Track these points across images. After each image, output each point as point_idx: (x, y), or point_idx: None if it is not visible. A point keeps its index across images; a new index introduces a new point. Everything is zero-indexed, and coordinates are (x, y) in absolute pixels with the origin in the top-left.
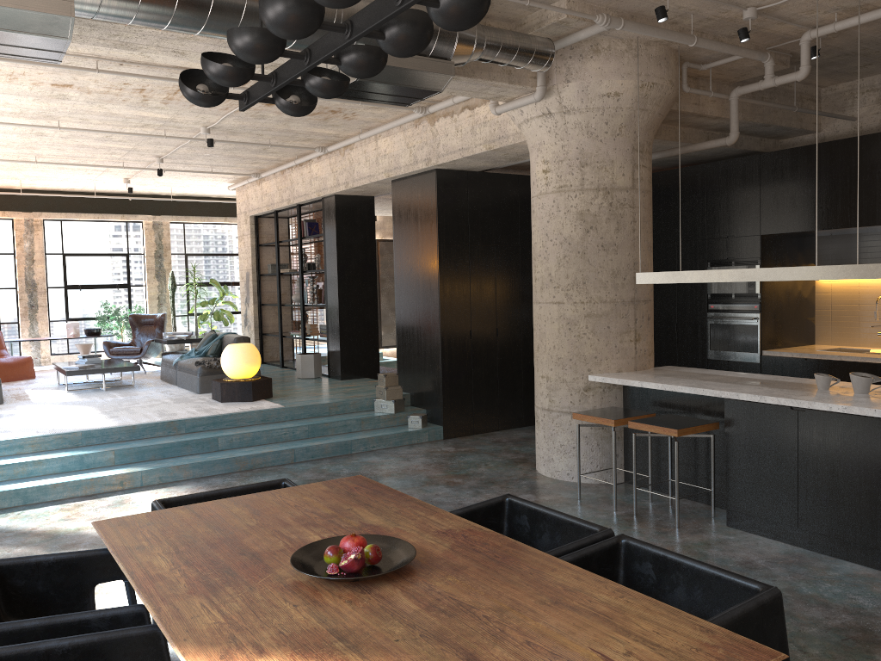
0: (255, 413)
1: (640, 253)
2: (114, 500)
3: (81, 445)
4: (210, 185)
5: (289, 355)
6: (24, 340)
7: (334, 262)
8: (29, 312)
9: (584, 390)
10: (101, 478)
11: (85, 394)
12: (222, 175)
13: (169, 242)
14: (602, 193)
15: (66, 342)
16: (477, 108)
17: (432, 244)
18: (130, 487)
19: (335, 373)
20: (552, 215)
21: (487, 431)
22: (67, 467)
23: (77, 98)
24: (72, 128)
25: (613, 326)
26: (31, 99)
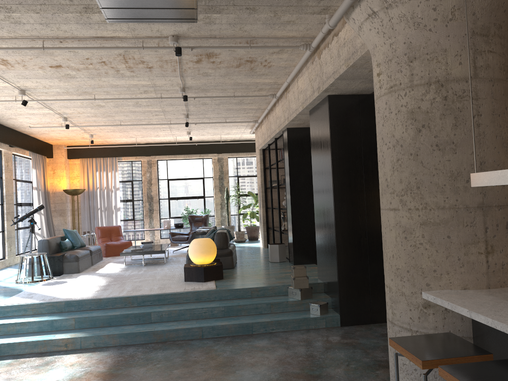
0: (190, 293)
1: (474, 149)
2: (47, 360)
3: (64, 311)
4: (241, 132)
5: (287, 242)
6: (139, 230)
7: (288, 177)
8: (149, 214)
9: (423, 307)
10: (51, 340)
11: (129, 268)
12: (239, 124)
13: (227, 169)
14: (434, 86)
15: (169, 231)
16: (339, 33)
17: (328, 159)
18: (72, 349)
19: (291, 260)
20: (386, 118)
21: (385, 321)
22: (42, 328)
23: (78, 75)
24: (102, 98)
25: (455, 236)
26: (56, 80)
